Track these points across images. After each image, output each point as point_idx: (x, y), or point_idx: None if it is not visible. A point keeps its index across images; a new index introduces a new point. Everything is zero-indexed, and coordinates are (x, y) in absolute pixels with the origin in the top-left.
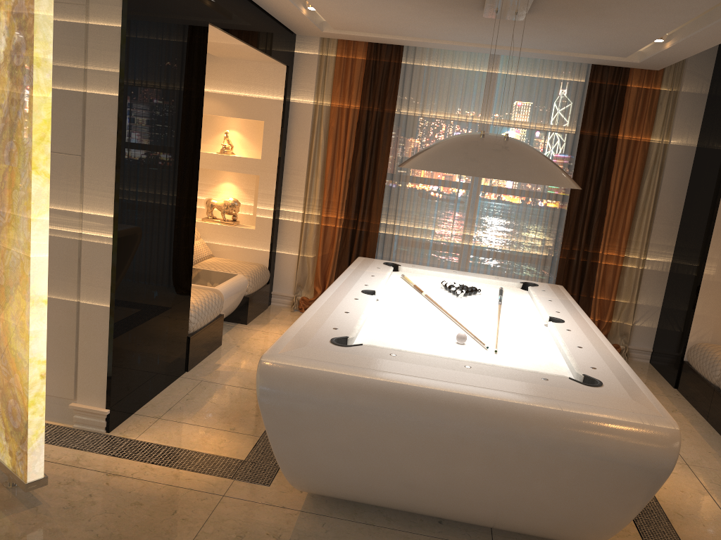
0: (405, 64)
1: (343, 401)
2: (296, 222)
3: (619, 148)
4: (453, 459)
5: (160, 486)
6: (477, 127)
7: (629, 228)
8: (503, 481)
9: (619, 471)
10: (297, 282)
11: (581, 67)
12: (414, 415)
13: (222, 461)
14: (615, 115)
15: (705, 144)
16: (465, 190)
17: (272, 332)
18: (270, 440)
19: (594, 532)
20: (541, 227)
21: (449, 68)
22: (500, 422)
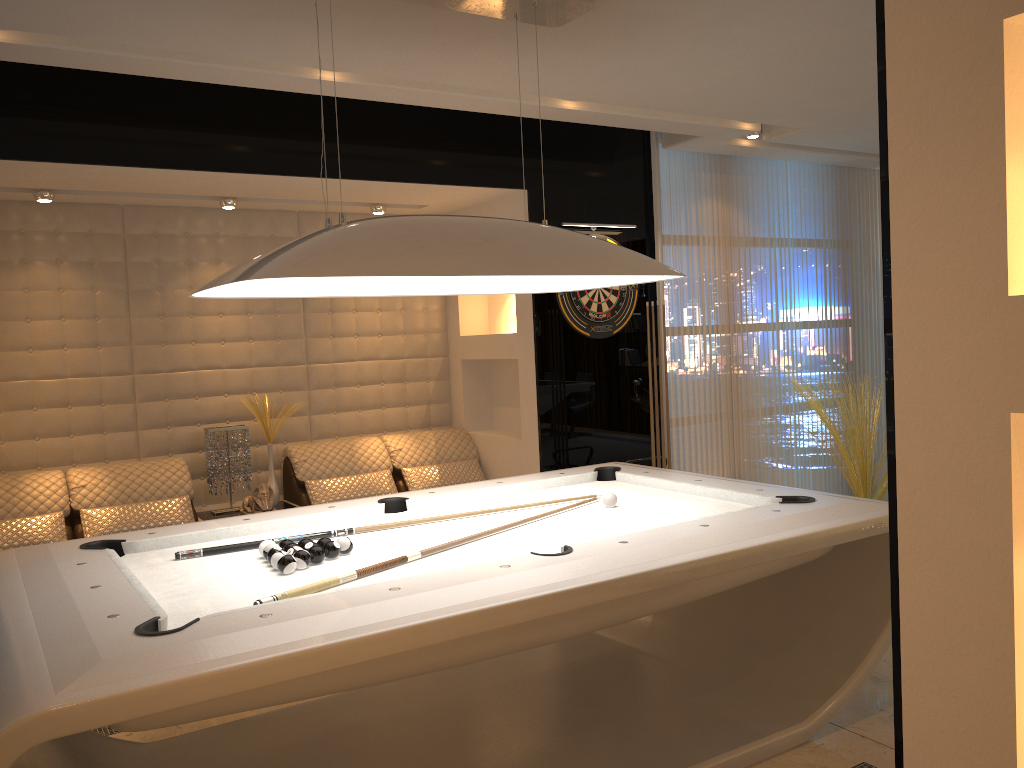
0: None
1: None
2: None
3: None
4: None
5: None
6: None
7: None
8: None
9: None
10: None
11: None
12: None
13: None
14: None
15: None
16: None
17: None
18: None
19: None
20: None
21: None
22: None
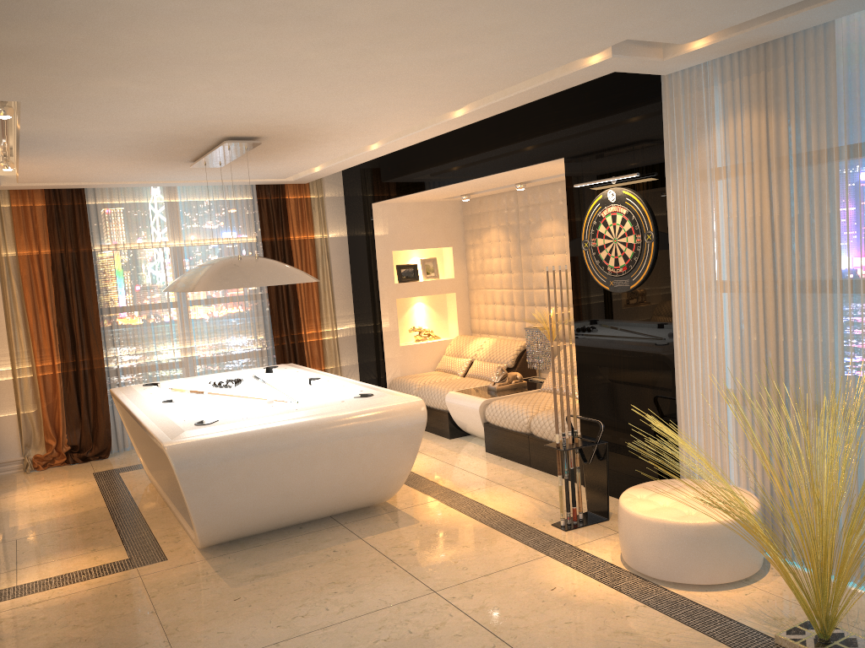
0: (87, 204)
1: (236, 450)
2: (6, 380)
3: (294, 247)
4: (313, 462)
5: (83, 592)
6: (172, 250)
7: (319, 308)
8: (344, 465)
9: (402, 432)
10: (24, 441)
11: (247, 188)
12: (284, 442)
13: (112, 565)
14: (284, 222)
15: (353, 233)
16: (177, 308)
17: (33, 492)
18: (188, 500)
19: (397, 479)
20: (251, 324)
21: (132, 202)
22: (334, 428)
